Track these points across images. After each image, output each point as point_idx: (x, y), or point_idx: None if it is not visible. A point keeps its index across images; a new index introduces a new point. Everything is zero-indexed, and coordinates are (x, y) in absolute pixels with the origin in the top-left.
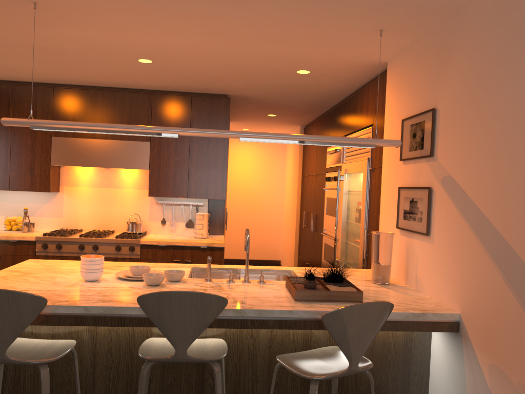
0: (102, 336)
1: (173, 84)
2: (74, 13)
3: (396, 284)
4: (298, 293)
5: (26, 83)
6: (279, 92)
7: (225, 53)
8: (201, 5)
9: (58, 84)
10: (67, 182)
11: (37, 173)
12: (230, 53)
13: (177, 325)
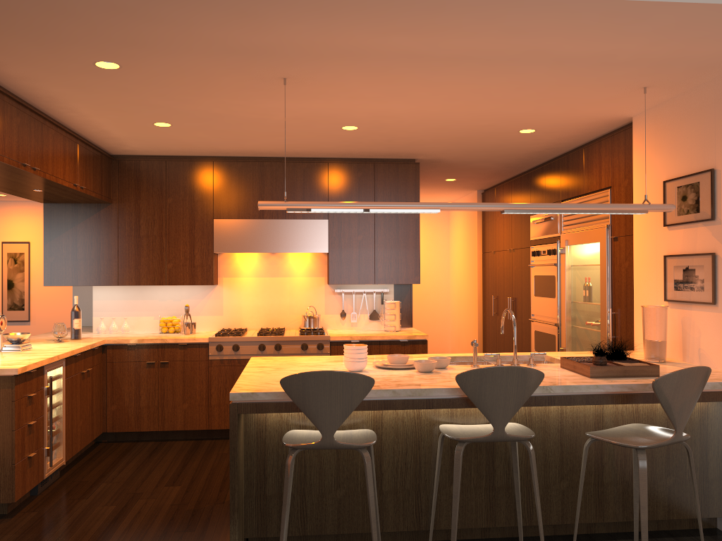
0: (387, 426)
1: (359, 150)
2: (317, 85)
3: (673, 362)
4: (592, 369)
5: (180, 157)
6: (481, 153)
7: (451, 116)
8: (465, 73)
9: (218, 157)
10: (226, 273)
11: (198, 263)
12: (457, 116)
13: (497, 401)
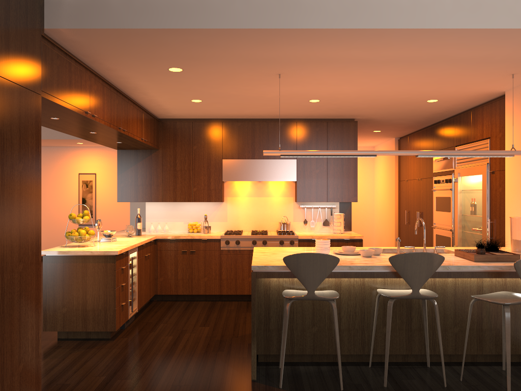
0: (344, 289)
1: (318, 114)
2: (298, 77)
3: None
4: (475, 256)
5: (201, 119)
6: (399, 114)
7: (381, 93)
8: (393, 69)
9: (225, 119)
10: (229, 194)
11: (212, 187)
12: (385, 93)
13: (414, 274)
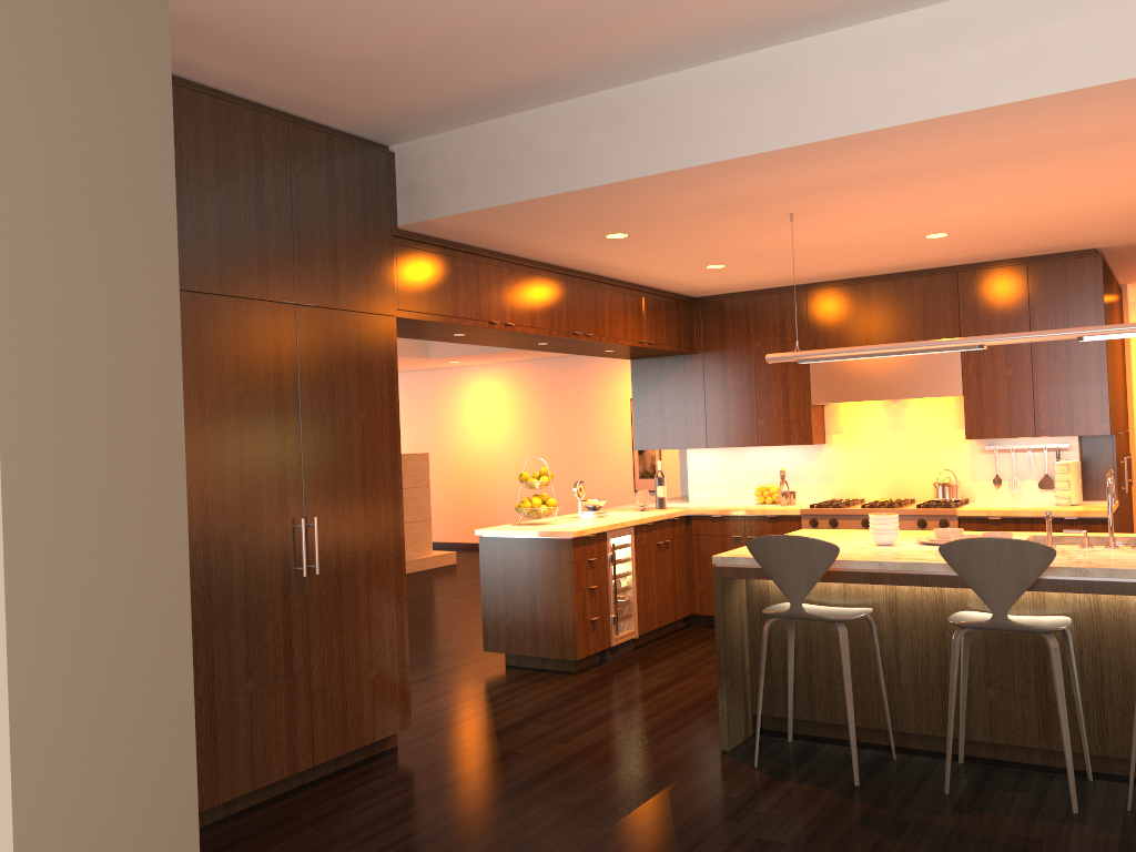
0: (903, 608)
1: (989, 252)
2: (835, 212)
3: None
4: None
5: (768, 290)
6: None
7: (1060, 204)
8: (998, 171)
9: (812, 284)
10: (835, 428)
11: (793, 417)
12: (1068, 202)
13: (990, 580)
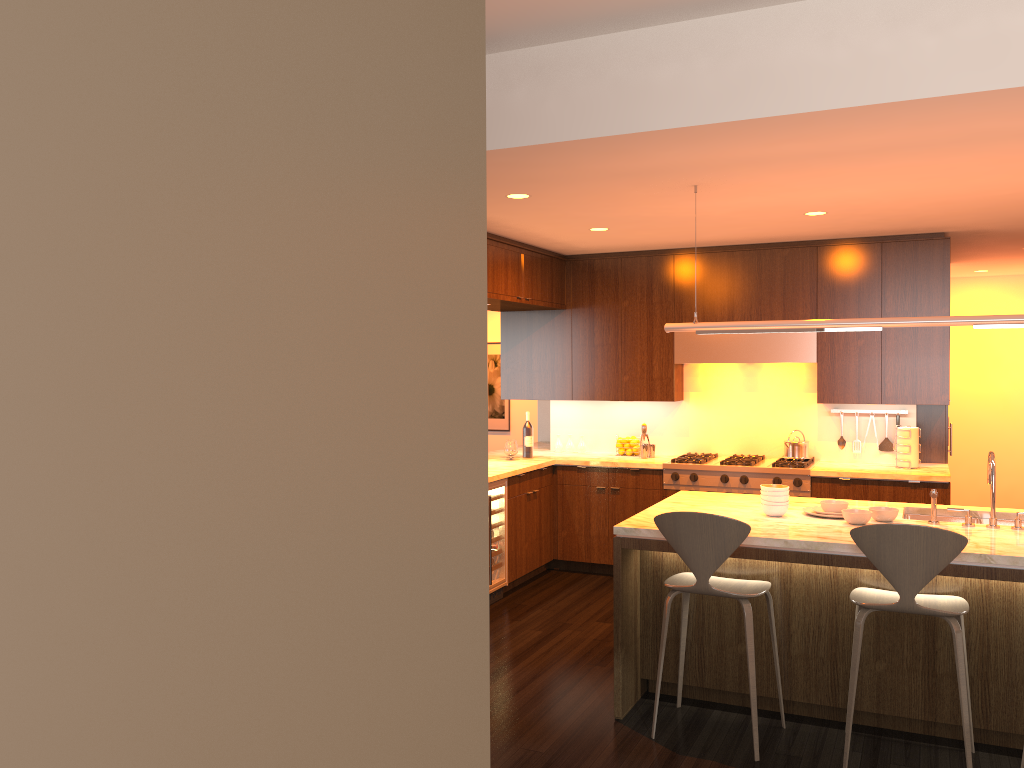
0: (797, 581)
1: (852, 230)
2: (737, 186)
3: None
4: None
5: (637, 253)
6: None
7: (942, 192)
8: (909, 158)
9: (679, 249)
10: (693, 386)
11: (656, 375)
12: (950, 191)
13: (901, 565)
